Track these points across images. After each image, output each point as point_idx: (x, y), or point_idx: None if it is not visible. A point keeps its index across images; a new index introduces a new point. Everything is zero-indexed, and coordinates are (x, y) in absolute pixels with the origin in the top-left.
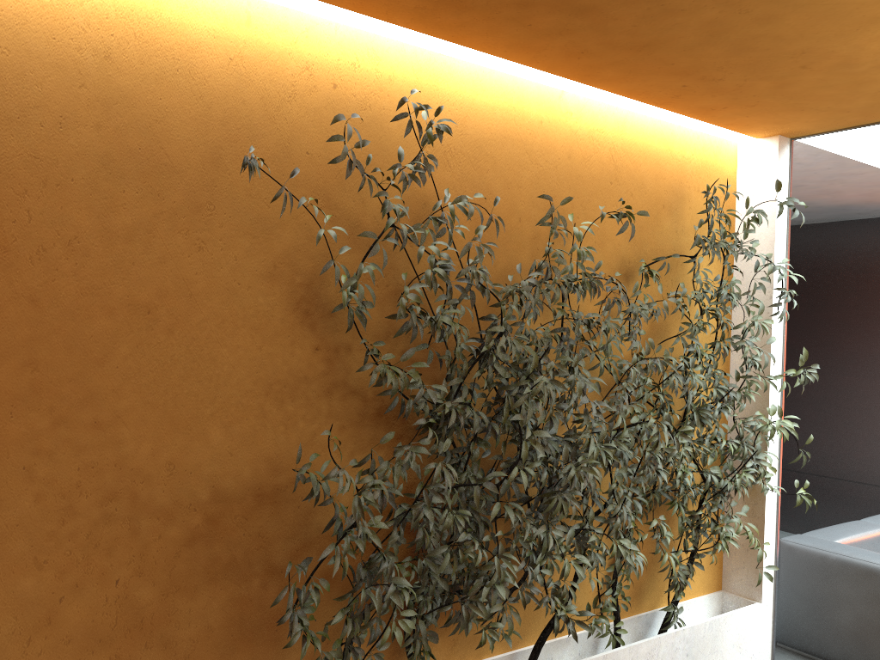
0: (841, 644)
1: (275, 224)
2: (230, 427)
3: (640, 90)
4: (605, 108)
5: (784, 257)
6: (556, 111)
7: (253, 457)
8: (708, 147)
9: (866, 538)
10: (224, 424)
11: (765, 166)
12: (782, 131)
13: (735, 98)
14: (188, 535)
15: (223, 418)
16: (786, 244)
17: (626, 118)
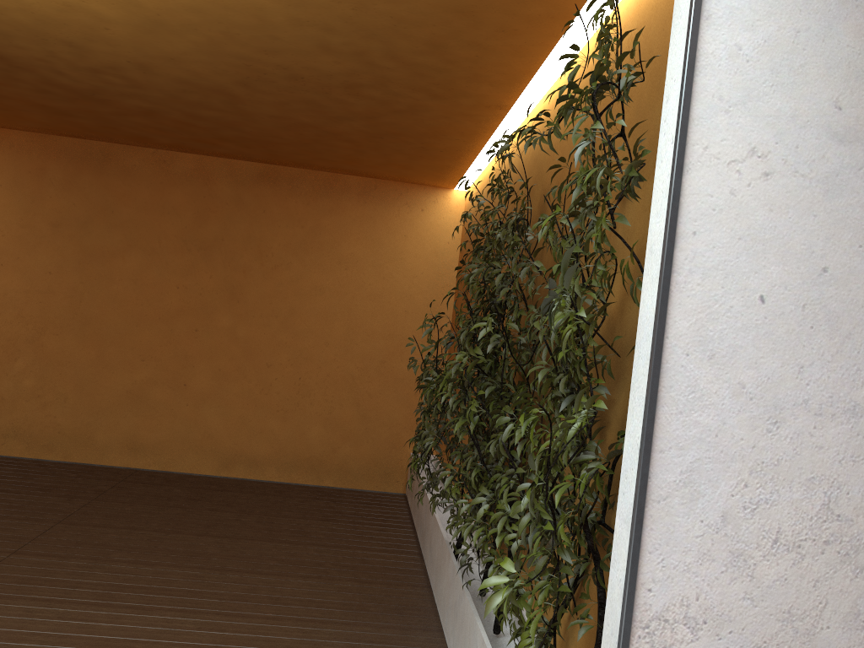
0: None
1: None
2: None
3: None
4: None
5: (687, 24)
6: None
7: None
8: None
9: None
10: None
11: None
12: None
13: None
14: None
15: None
16: None
17: None
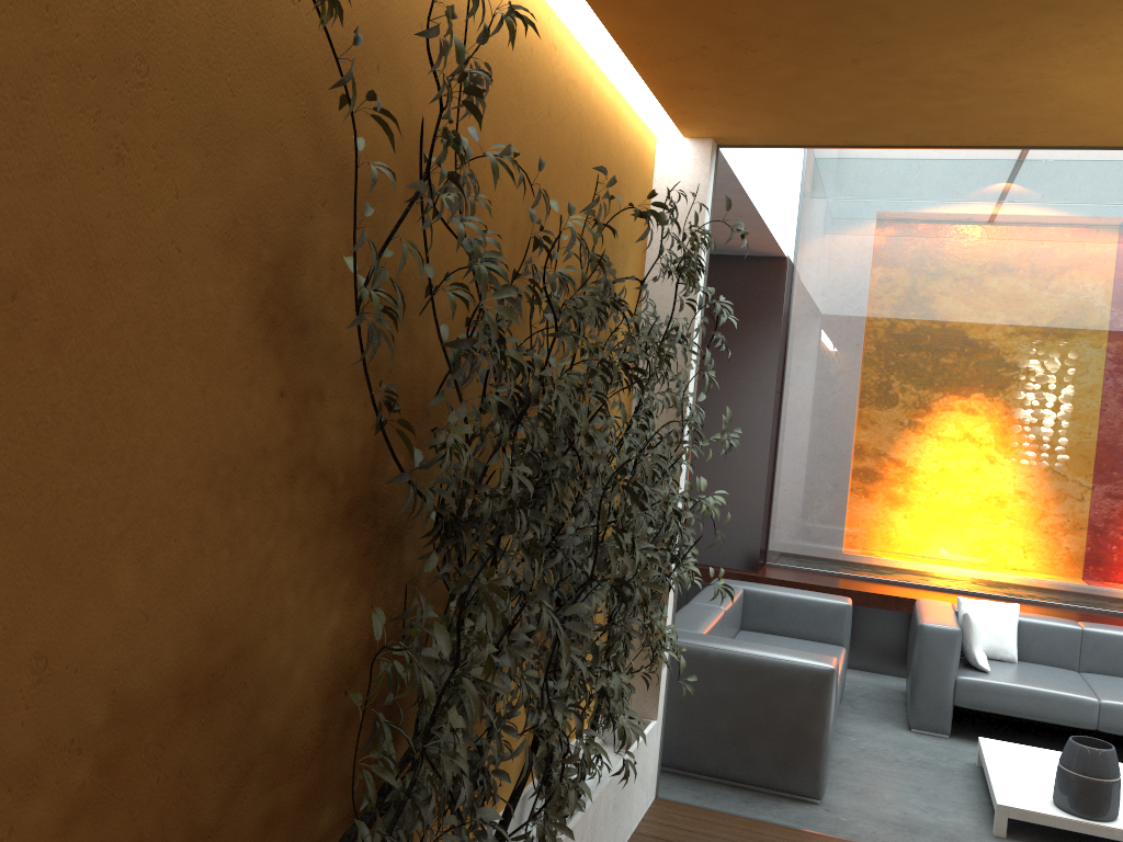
0: (719, 753)
1: (240, 135)
2: (148, 560)
3: (647, 38)
4: (580, 52)
5: (702, 293)
6: (544, 38)
7: (181, 618)
8: (640, 136)
9: (715, 624)
10: (139, 554)
11: (692, 174)
12: (721, 135)
13: (734, 80)
14: (64, 812)
15: (137, 543)
16: (705, 277)
17: (593, 73)
